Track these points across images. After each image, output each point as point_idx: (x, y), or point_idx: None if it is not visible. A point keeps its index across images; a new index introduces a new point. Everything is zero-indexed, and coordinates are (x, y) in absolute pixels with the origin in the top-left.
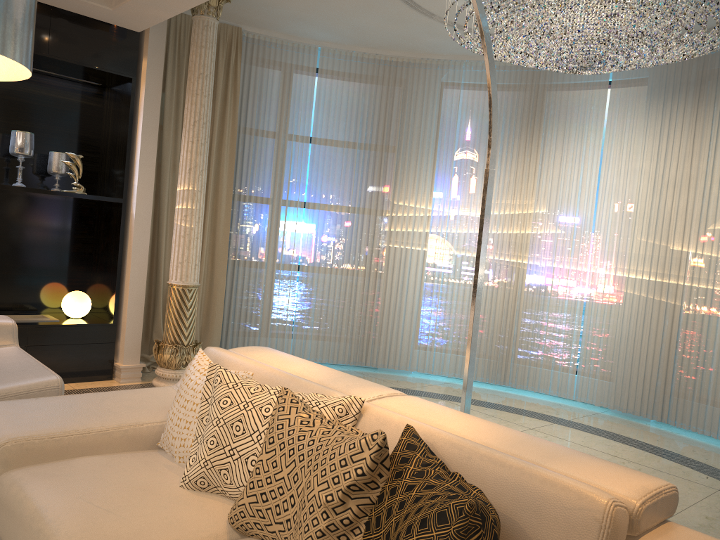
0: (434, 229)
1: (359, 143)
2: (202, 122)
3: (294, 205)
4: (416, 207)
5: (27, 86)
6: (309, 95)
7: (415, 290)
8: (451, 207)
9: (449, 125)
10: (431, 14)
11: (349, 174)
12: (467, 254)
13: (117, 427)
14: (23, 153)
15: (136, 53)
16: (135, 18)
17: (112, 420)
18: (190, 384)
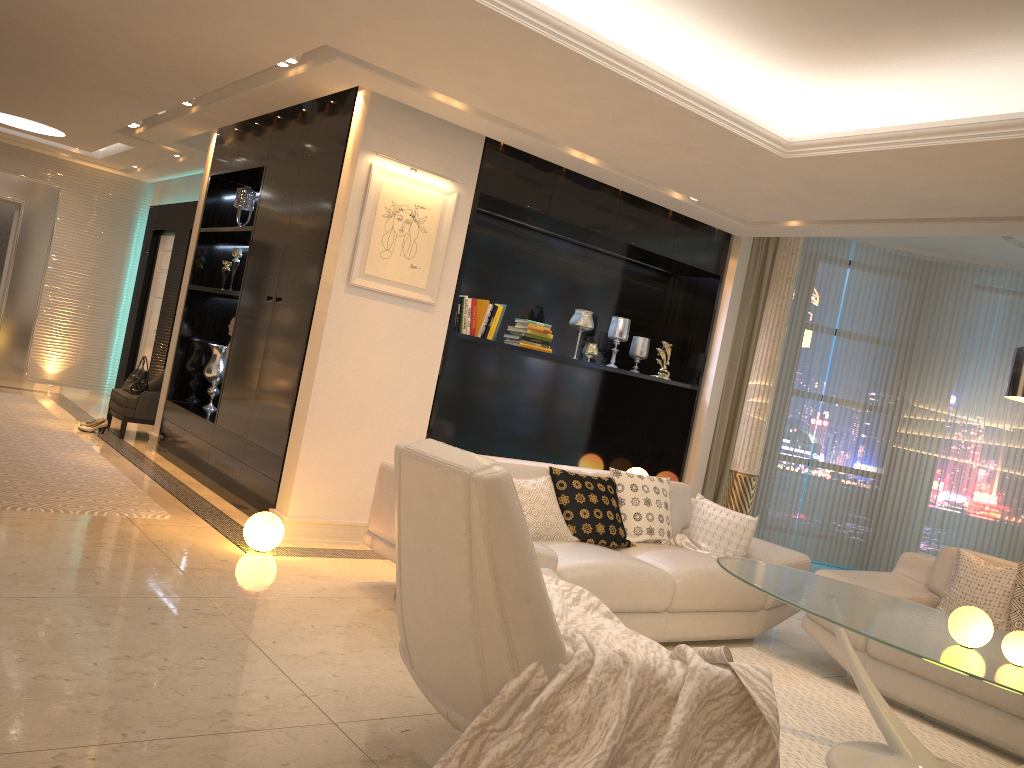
0: (956, 437)
1: (883, 340)
2: (784, 323)
3: (811, 398)
4: (937, 411)
5: (618, 273)
6: (838, 288)
7: (928, 497)
8: (977, 416)
9: (982, 332)
10: (1009, 237)
11: (869, 370)
12: (990, 467)
13: (912, 597)
14: (623, 338)
15: (726, 252)
16: (756, 232)
17: (905, 593)
18: (977, 574)
